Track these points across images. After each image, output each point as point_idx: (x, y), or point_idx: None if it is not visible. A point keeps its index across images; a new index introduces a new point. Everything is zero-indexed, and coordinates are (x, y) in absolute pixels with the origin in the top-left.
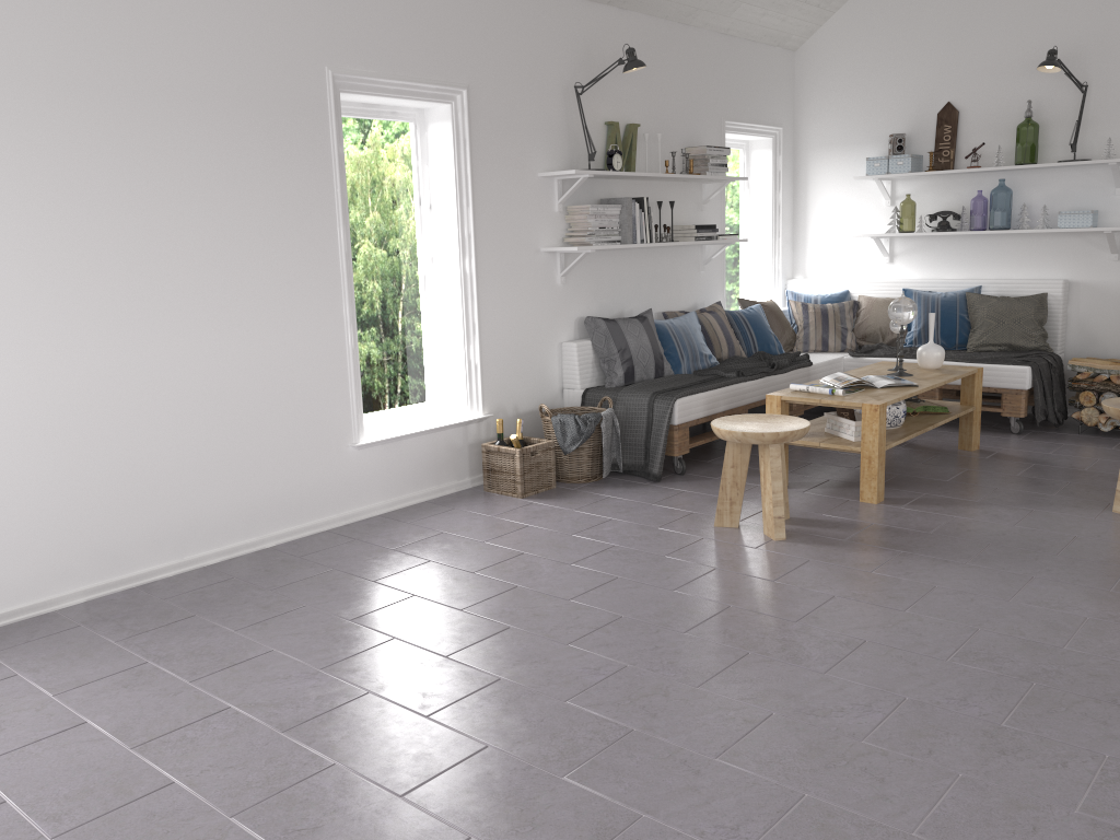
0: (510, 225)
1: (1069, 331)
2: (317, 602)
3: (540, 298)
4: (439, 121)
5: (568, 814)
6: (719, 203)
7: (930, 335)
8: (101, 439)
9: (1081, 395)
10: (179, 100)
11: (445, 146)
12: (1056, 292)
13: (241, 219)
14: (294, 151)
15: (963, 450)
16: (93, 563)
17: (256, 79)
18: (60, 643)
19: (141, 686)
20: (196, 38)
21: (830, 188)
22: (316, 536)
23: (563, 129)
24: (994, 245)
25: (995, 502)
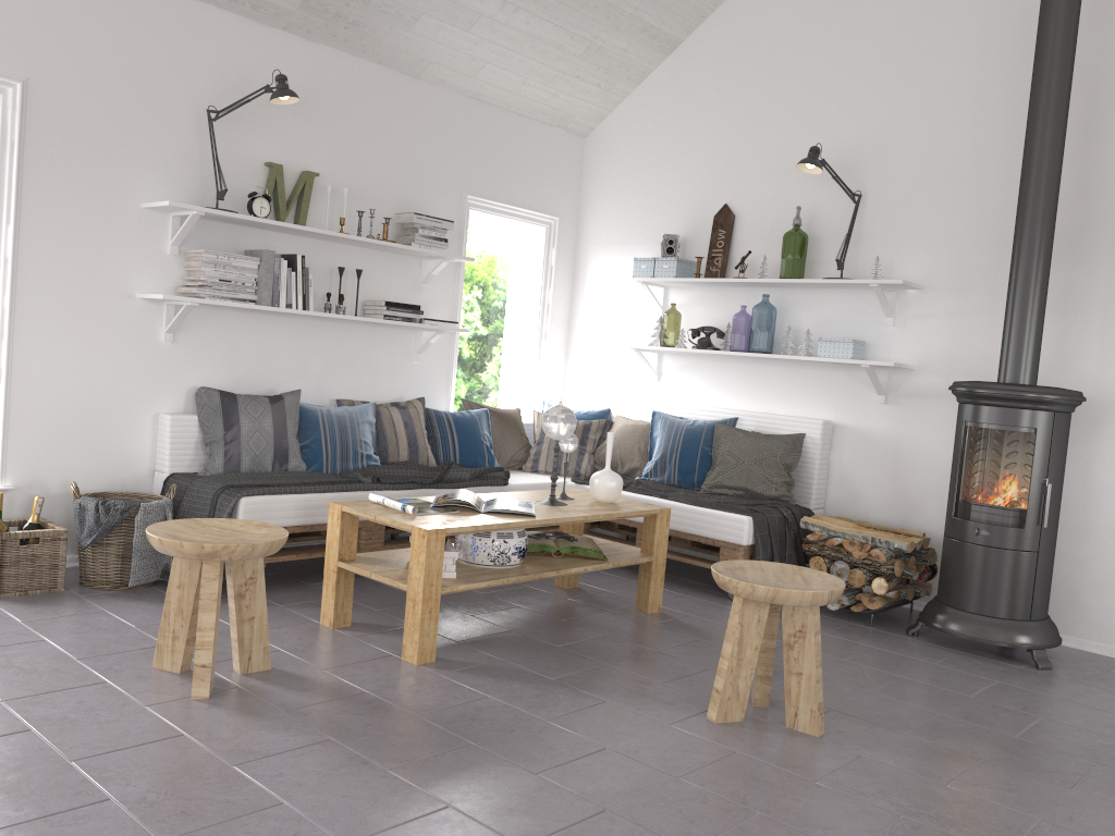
0: (83, 258)
1: (831, 484)
2: None
3: (129, 354)
4: None
5: None
6: (450, 287)
7: (606, 459)
8: None
9: (811, 560)
10: None
11: None
12: (814, 434)
13: None
14: None
15: (639, 610)
16: None
17: None
18: None
19: None
20: None
21: (607, 291)
22: None
23: (193, 159)
24: (761, 372)
25: (573, 683)
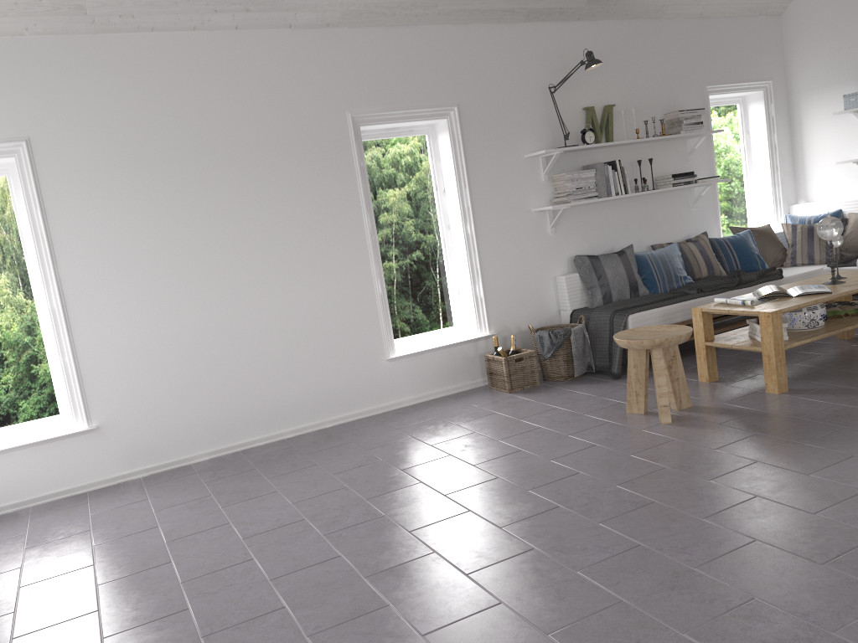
0: (502, 196)
1: None
2: (324, 462)
3: (534, 245)
4: (442, 131)
5: (347, 599)
6: (706, 153)
7: None
8: (213, 361)
9: None
10: (248, 151)
11: (447, 147)
12: None
13: (294, 218)
14: (328, 170)
15: None
16: (213, 436)
17: (298, 129)
18: (179, 482)
19: (197, 508)
20: (256, 112)
21: (820, 124)
22: (359, 420)
23: (544, 120)
24: None
25: None
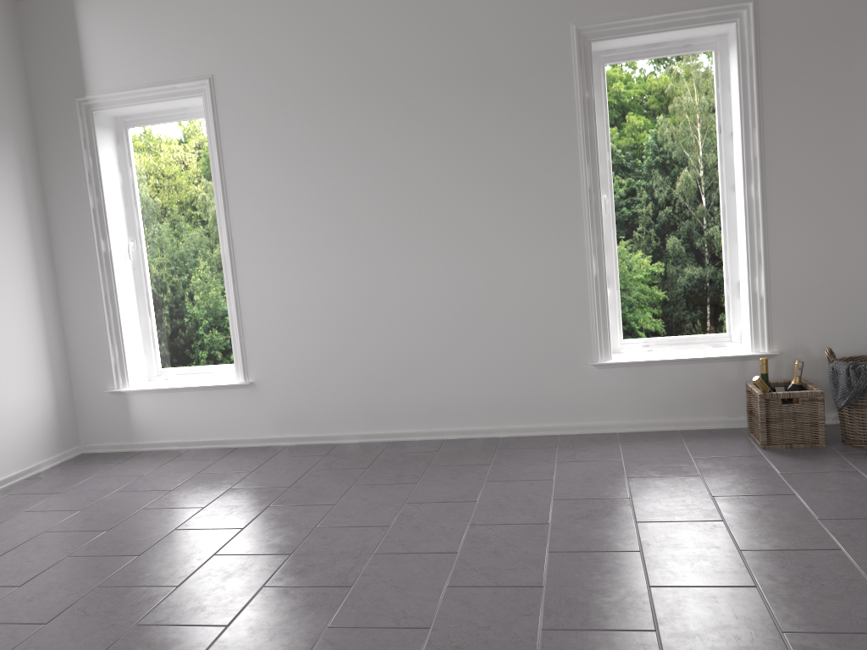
0: (822, 141)
1: None
2: (425, 483)
3: None
4: (731, 43)
5: None
6: None
7: None
8: (372, 332)
9: None
10: (434, 82)
11: (734, 67)
12: None
13: (484, 168)
14: (536, 104)
15: None
16: (366, 418)
17: (500, 51)
18: (296, 462)
19: (255, 498)
20: (448, 31)
21: None
22: (542, 437)
23: None
24: None
25: None
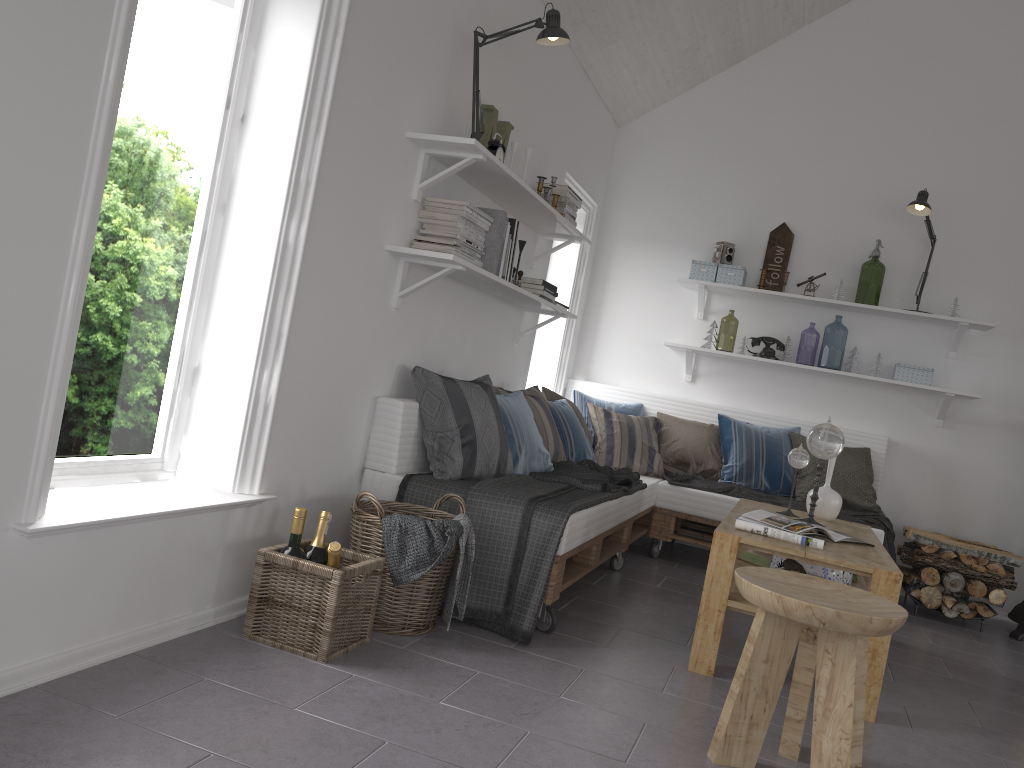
0: (360, 192)
1: (880, 494)
2: None
3: (369, 320)
4: None
5: None
6: (543, 266)
7: (828, 477)
8: None
9: (923, 571)
10: None
11: (301, 22)
12: (879, 449)
13: None
14: None
15: None
16: None
17: None
18: None
19: None
20: None
21: (635, 286)
22: None
23: (444, 87)
24: (812, 385)
25: (1004, 730)
